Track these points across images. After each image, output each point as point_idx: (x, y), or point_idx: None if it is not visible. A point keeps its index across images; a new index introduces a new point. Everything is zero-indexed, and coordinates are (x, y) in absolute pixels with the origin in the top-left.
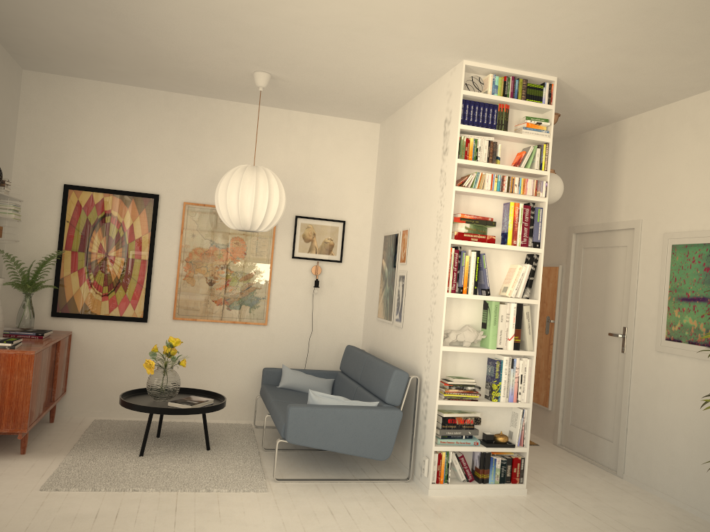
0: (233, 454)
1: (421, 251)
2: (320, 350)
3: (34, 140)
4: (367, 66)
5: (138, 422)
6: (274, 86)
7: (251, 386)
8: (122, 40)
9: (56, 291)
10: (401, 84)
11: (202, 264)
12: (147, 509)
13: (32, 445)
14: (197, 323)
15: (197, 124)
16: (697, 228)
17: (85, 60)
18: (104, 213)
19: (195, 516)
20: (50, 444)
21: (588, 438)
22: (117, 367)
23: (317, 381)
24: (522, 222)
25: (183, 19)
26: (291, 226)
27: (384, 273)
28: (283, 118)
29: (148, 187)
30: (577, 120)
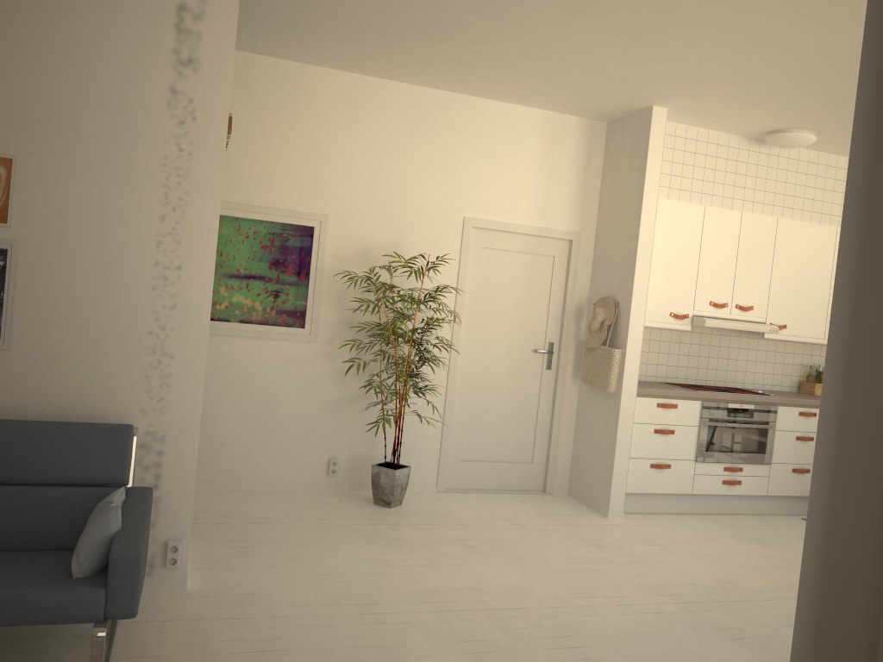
0: None
1: (93, 214)
2: None
3: None
4: None
5: None
6: None
7: None
8: None
9: None
10: None
11: None
12: None
13: None
14: None
15: None
16: (250, 202)
17: None
18: None
19: None
20: None
21: None
22: None
23: None
24: None
25: None
26: None
27: None
28: None
29: None
30: None
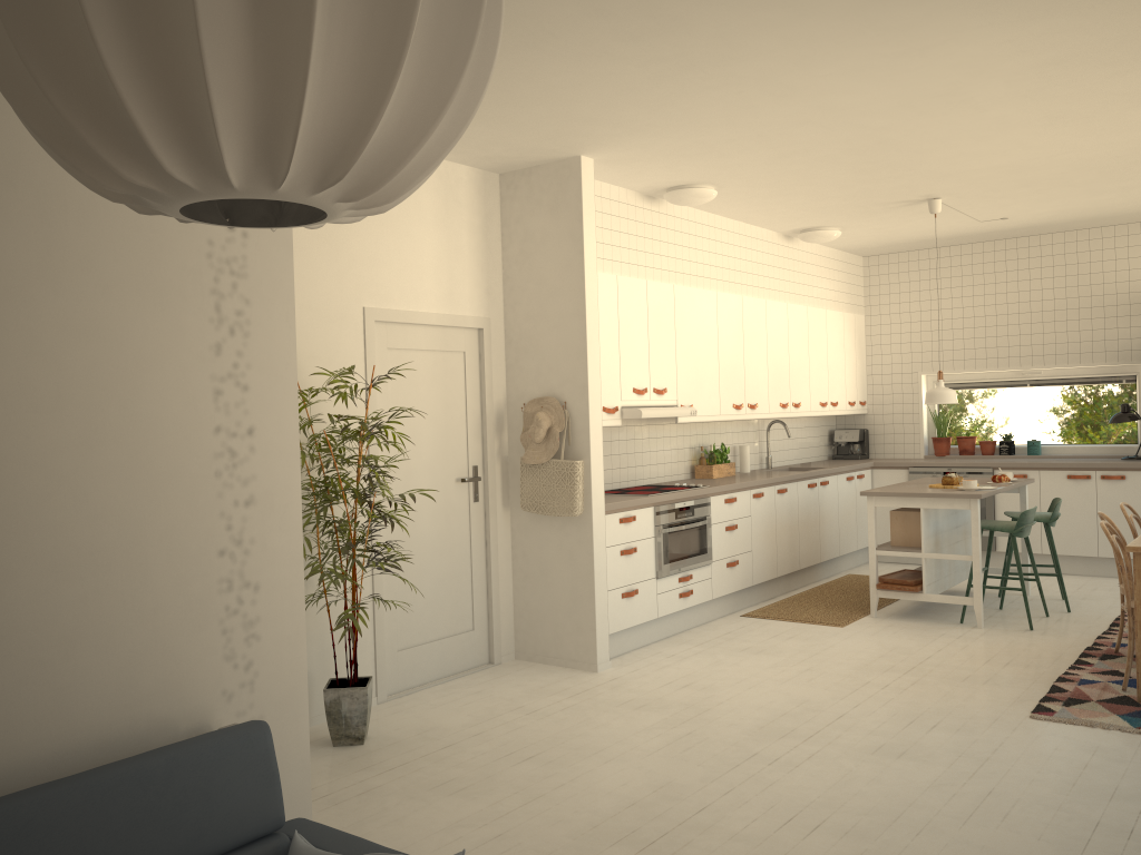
0: None
1: (108, 353)
2: None
3: None
4: None
5: None
6: None
7: None
8: None
9: None
10: None
11: None
12: None
13: None
14: None
15: None
16: None
17: None
18: None
19: None
20: None
21: None
22: None
23: None
24: None
25: None
26: None
27: None
28: None
29: None
30: None
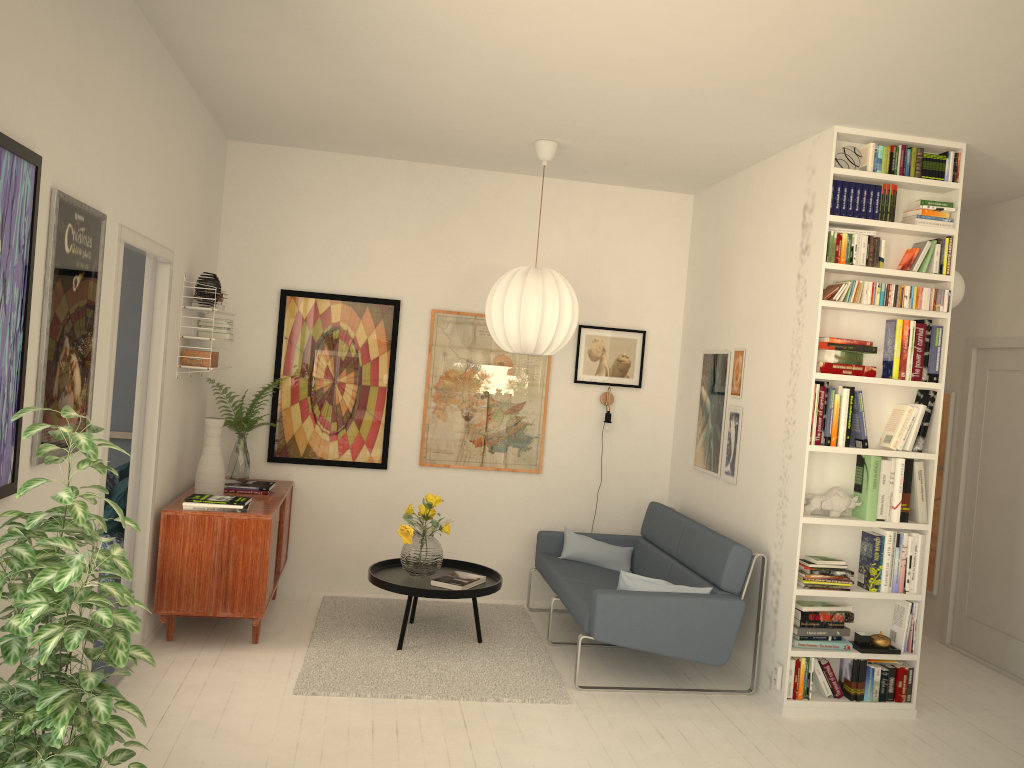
0: (513, 649)
1: (766, 383)
2: (612, 506)
3: (243, 232)
4: (694, 133)
5: (379, 600)
6: (557, 155)
7: (520, 554)
8: (370, 109)
9: (273, 429)
10: (736, 152)
11: (456, 393)
12: (430, 723)
13: (261, 631)
14: (451, 471)
15: (448, 204)
16: None
17: (313, 130)
18: (331, 325)
19: (492, 735)
20: (283, 630)
21: (994, 638)
22: (349, 528)
23: (611, 550)
24: (913, 346)
25: (460, 87)
26: (573, 340)
27: (704, 405)
28: (561, 191)
29: (385, 290)
30: (985, 190)
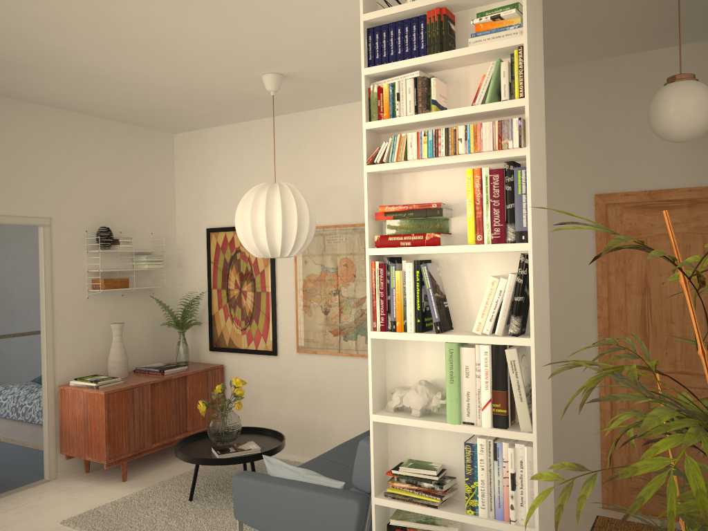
0: None
1: None
2: None
3: (186, 193)
4: (312, 27)
5: None
6: (310, 81)
7: None
8: (143, 91)
9: (210, 327)
10: None
11: (315, 292)
12: None
13: (146, 473)
14: (319, 356)
15: (298, 142)
16: None
17: (174, 114)
18: (235, 250)
19: None
20: (160, 473)
21: None
22: (259, 400)
23: None
24: (490, 199)
25: (114, 59)
26: None
27: None
28: None
29: None
30: None
